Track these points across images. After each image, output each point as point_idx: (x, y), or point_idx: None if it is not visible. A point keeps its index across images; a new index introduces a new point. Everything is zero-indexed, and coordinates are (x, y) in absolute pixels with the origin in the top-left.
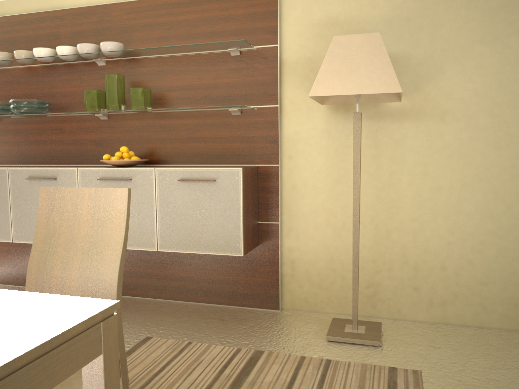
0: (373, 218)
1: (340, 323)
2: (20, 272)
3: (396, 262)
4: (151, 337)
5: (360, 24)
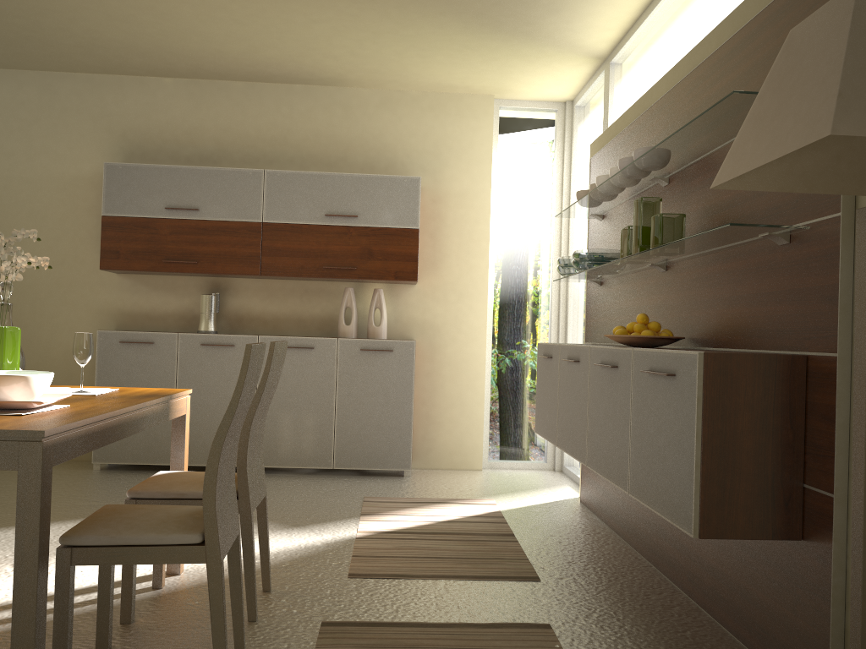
0: None
1: None
2: (600, 499)
3: None
4: (549, 627)
5: None
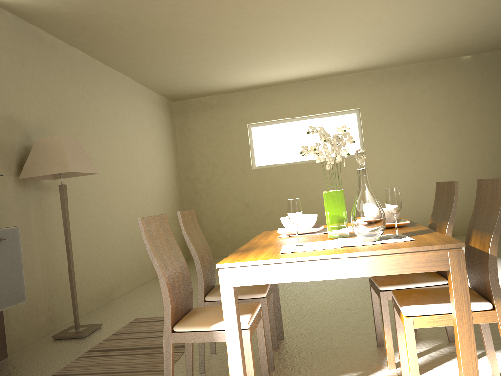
0: (45, 259)
1: (65, 333)
2: None
3: (59, 286)
4: None
5: (24, 124)
